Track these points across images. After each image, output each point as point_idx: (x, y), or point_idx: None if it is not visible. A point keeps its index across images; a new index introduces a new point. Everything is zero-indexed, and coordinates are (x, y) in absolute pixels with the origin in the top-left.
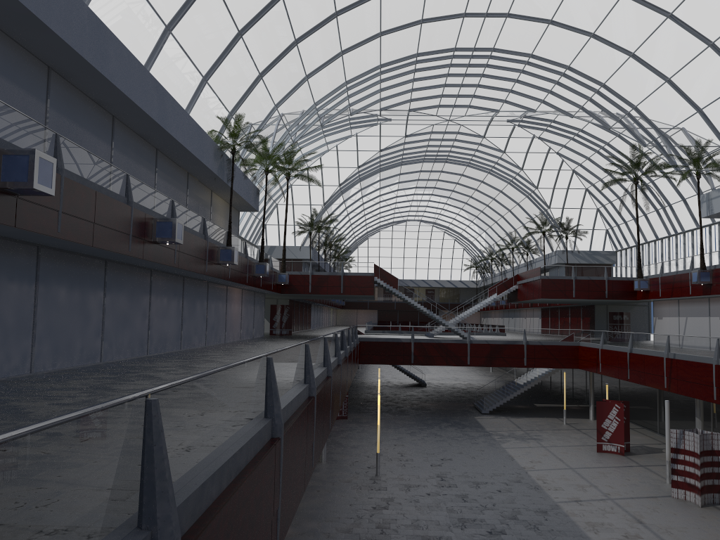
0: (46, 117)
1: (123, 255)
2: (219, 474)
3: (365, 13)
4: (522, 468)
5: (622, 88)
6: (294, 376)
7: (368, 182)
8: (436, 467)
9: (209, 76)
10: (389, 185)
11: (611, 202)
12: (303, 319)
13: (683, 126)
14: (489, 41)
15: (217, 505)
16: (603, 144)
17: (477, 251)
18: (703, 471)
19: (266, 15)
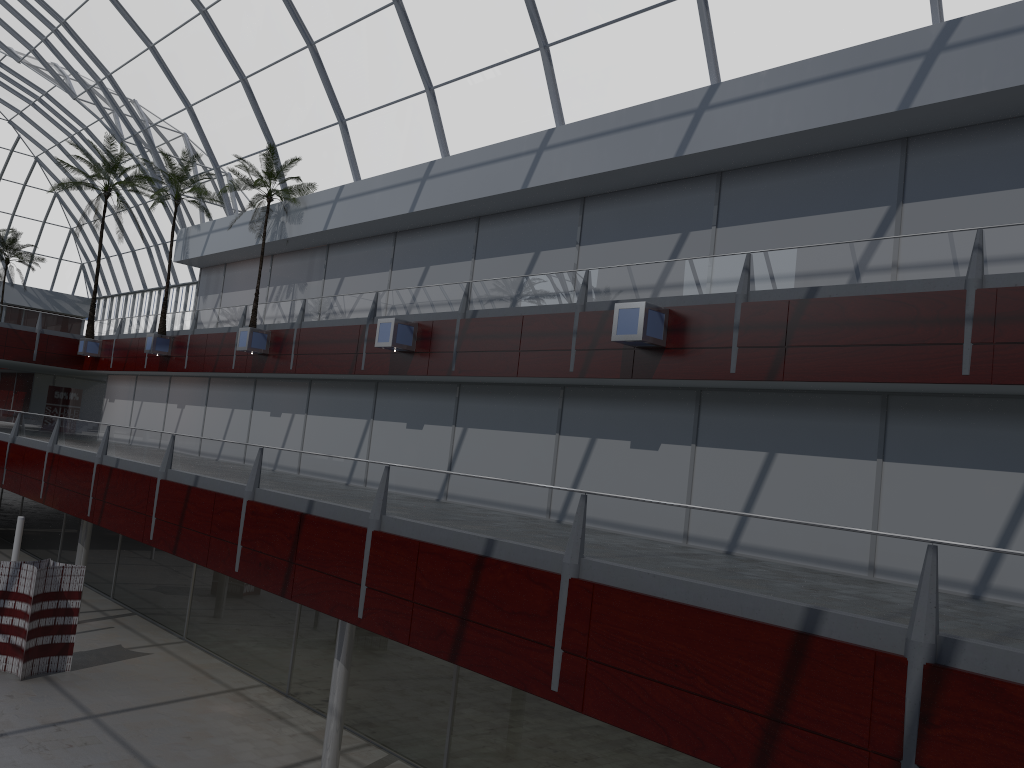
0: None
1: None
2: None
3: None
4: None
5: (91, 37)
6: None
7: None
8: None
9: None
10: None
11: (91, 223)
12: None
13: (170, 125)
14: None
15: None
16: (80, 127)
17: None
18: (38, 624)
19: None
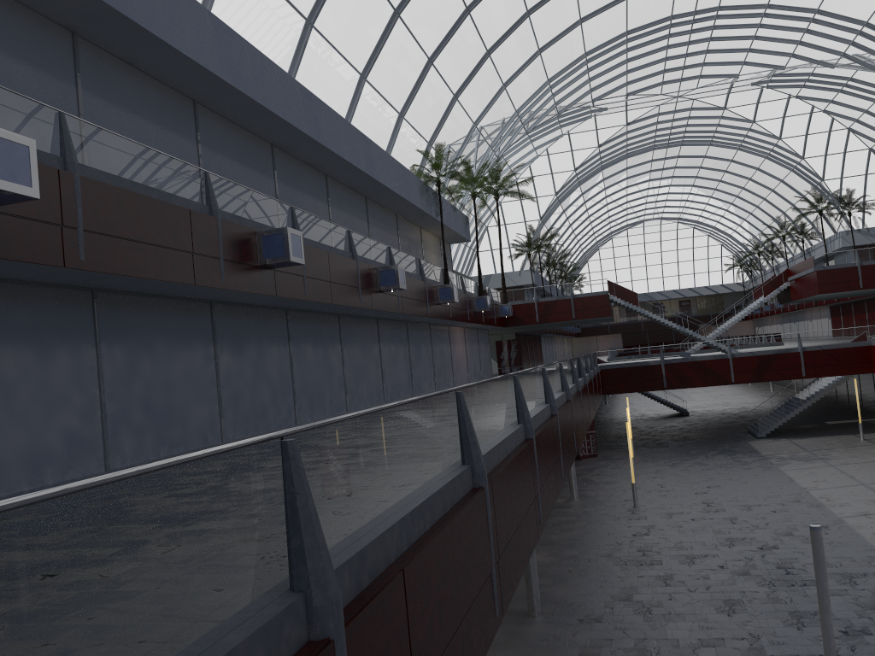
0: (276, 191)
1: (355, 308)
2: (496, 449)
3: (559, 3)
4: (803, 488)
5: None
6: (536, 395)
7: (590, 184)
8: (702, 495)
9: (404, 111)
10: (616, 184)
11: None
12: (533, 354)
13: None
14: (712, 0)
15: (499, 467)
16: None
17: (738, 245)
18: None
19: (454, 35)
